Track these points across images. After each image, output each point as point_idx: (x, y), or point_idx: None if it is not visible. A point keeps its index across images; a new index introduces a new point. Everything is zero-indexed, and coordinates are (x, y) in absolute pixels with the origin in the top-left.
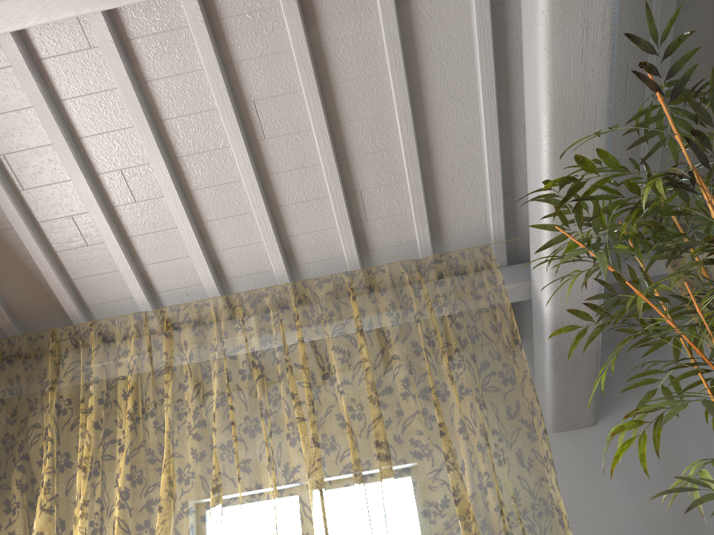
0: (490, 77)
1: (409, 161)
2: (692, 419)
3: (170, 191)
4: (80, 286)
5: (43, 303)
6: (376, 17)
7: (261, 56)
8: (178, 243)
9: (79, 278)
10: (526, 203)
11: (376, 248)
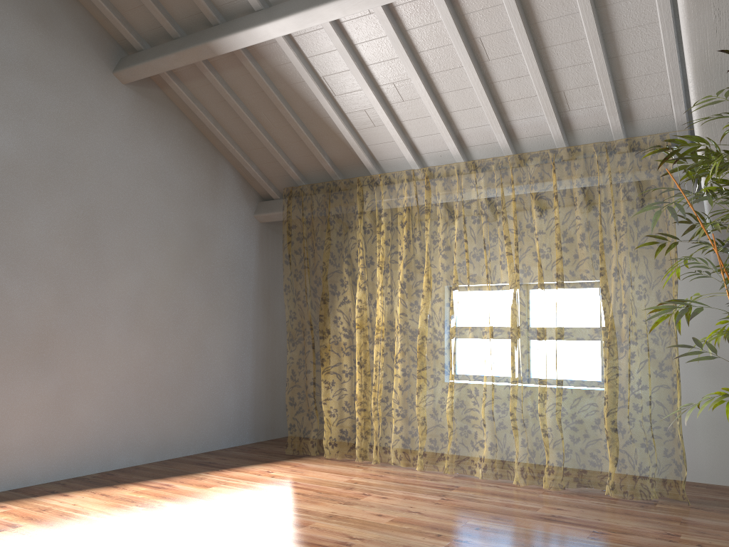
0: (667, 13)
1: (600, 74)
2: None
3: (425, 97)
4: (372, 150)
5: (351, 159)
6: None
7: (483, 9)
8: (432, 125)
9: (371, 145)
10: None
11: (578, 128)
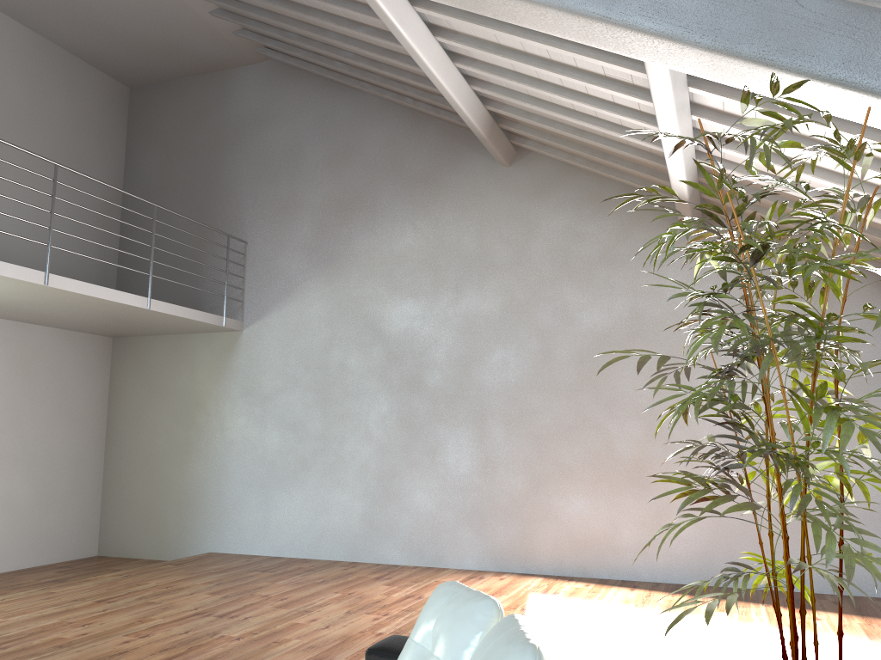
0: None
1: None
2: None
3: None
4: None
5: None
6: None
7: None
8: None
9: None
10: None
11: None
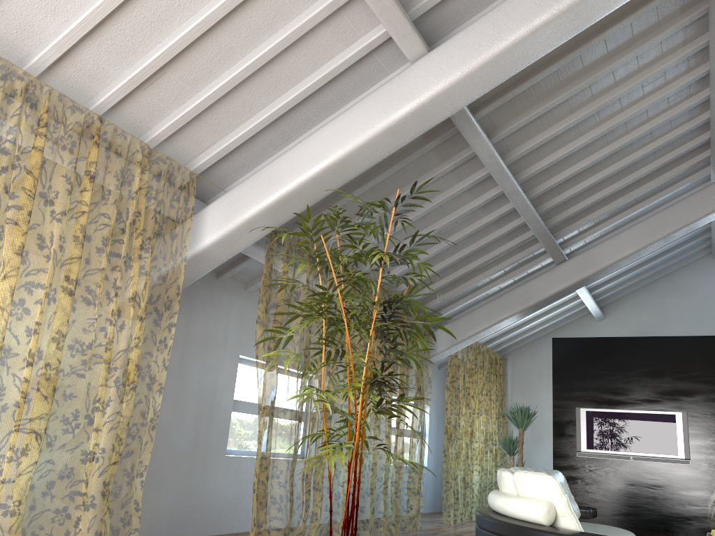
0: (304, 95)
1: (219, 91)
2: (184, 342)
3: None
4: None
5: None
6: (305, 8)
7: None
8: None
9: None
10: (228, 163)
11: (121, 111)
